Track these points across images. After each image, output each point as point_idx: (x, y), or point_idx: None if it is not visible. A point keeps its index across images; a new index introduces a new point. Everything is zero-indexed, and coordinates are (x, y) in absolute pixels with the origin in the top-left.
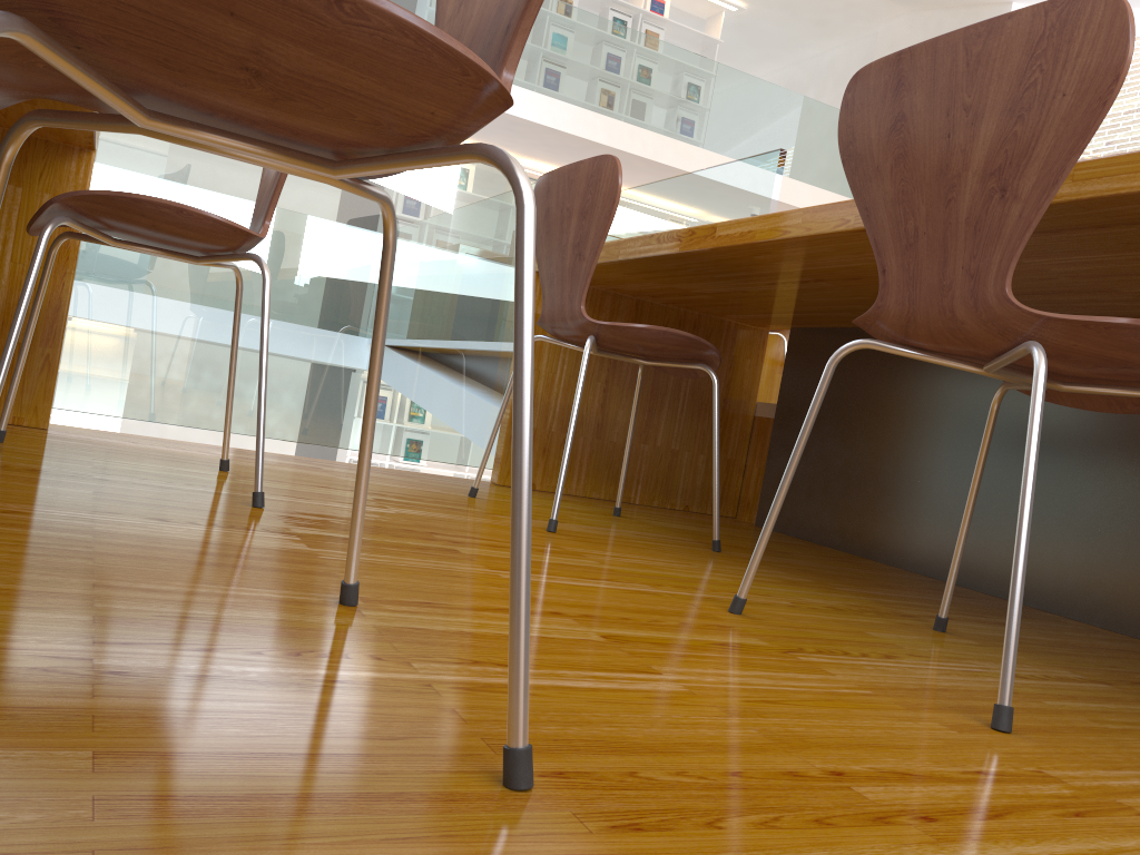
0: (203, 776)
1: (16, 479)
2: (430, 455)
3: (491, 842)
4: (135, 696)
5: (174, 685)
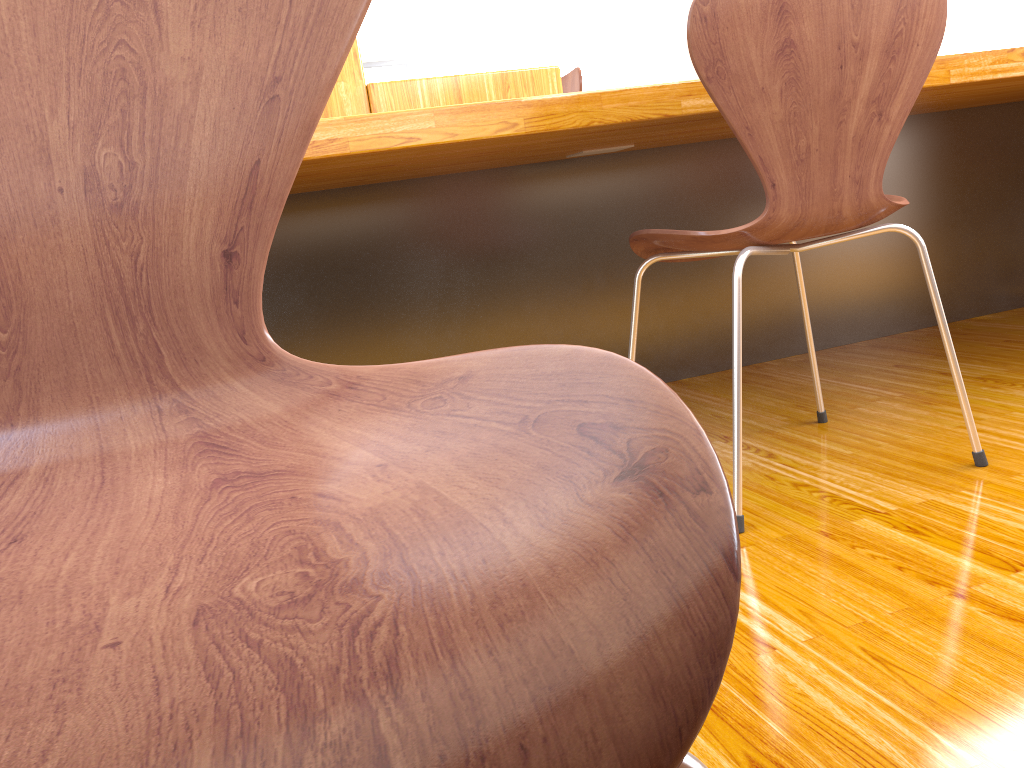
0: None
1: None
2: None
3: None
4: None
5: None
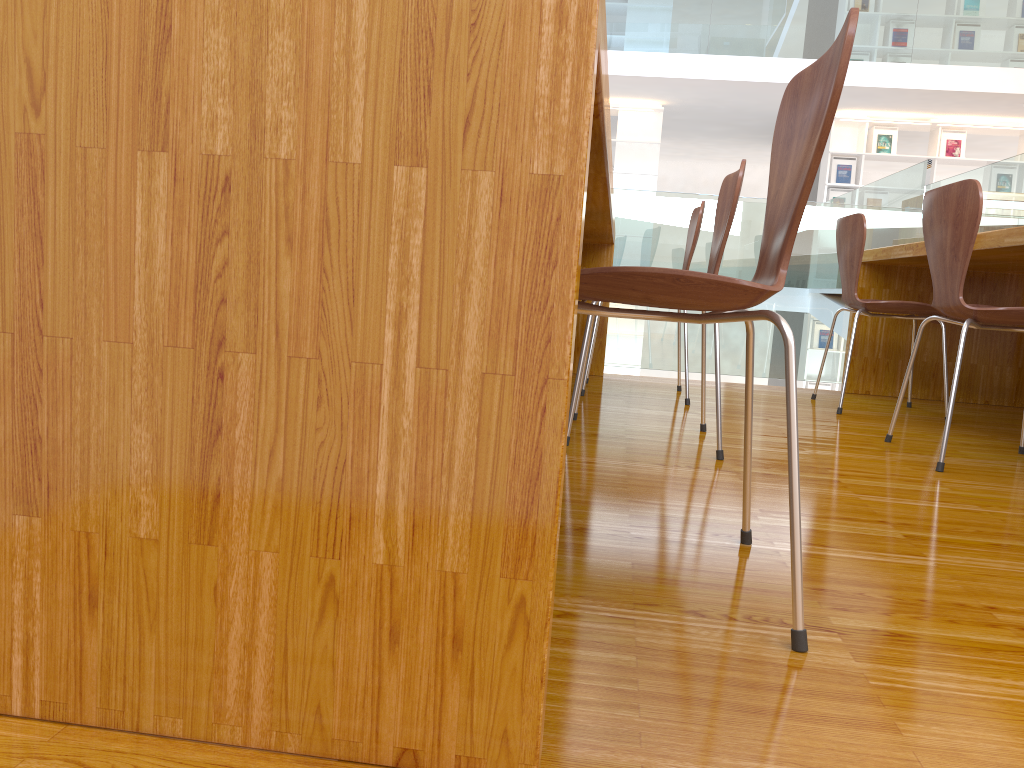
0: (647, 451)
1: (596, 397)
2: (800, 377)
3: (704, 463)
4: (634, 442)
5: (643, 441)
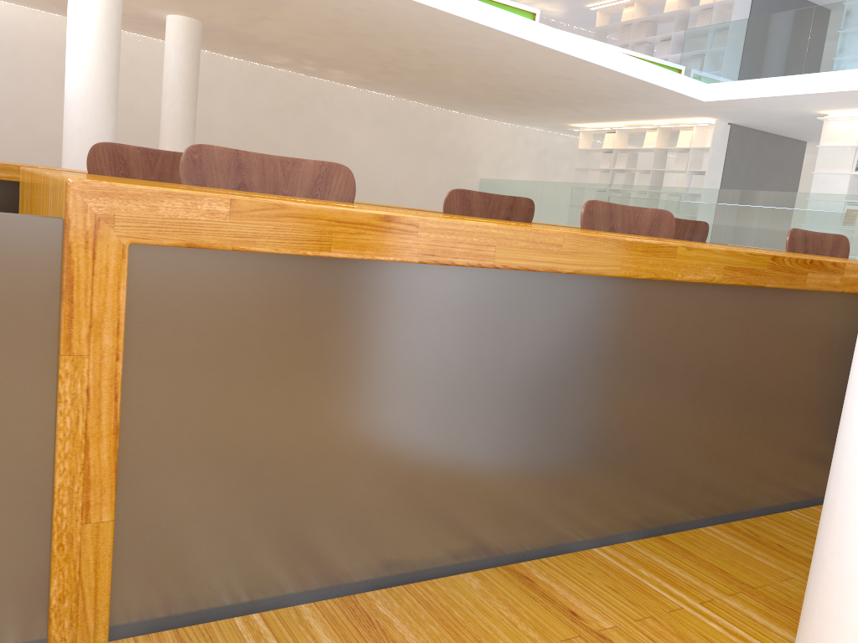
0: None
1: None
2: None
3: None
4: None
5: None
